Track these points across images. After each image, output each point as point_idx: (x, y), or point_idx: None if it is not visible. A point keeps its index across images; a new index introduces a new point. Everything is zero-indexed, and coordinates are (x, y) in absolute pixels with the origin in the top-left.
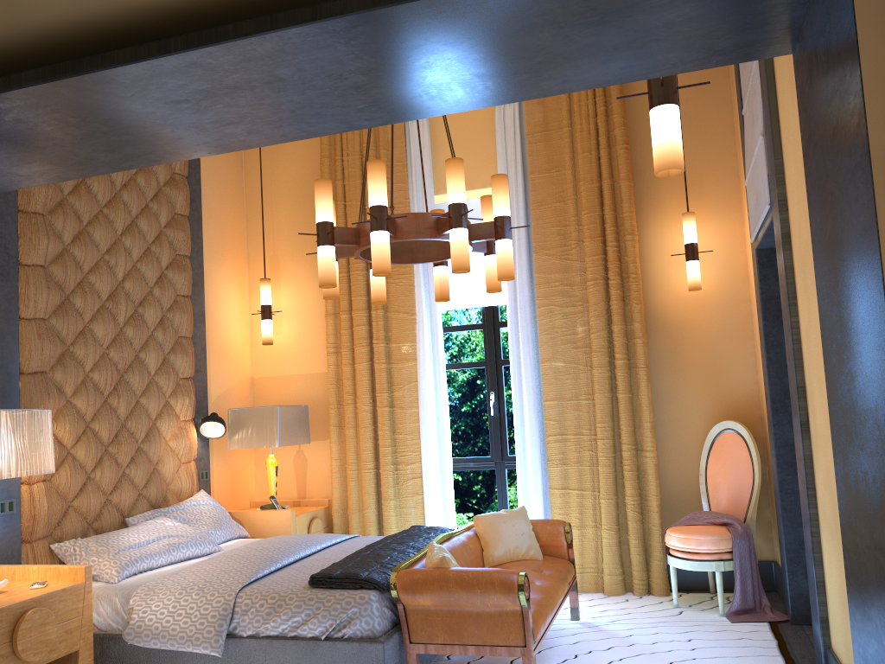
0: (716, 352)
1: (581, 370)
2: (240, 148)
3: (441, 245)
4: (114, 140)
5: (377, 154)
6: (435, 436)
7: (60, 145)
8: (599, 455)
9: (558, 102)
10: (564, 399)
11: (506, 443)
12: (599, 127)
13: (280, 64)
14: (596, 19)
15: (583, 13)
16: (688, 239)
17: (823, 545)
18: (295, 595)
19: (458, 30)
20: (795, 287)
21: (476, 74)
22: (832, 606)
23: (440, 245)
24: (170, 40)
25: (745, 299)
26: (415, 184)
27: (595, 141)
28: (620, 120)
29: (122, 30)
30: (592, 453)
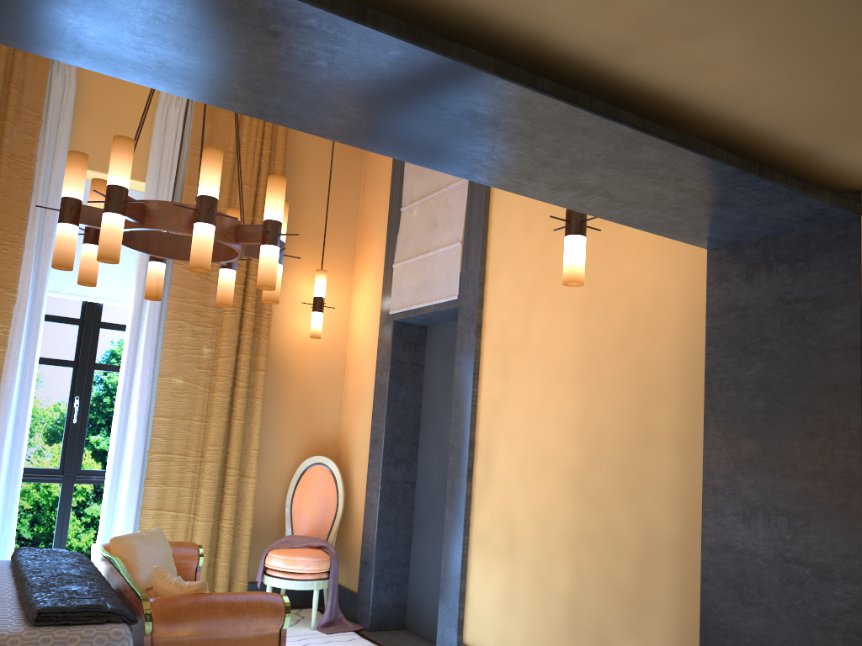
0: (313, 394)
1: (199, 391)
2: (358, 145)
3: (182, 243)
4: (291, 88)
5: (4, 89)
6: (10, 439)
7: (230, 62)
8: (205, 477)
9: (228, 127)
10: (177, 418)
11: (81, 456)
12: (262, 167)
13: (560, 132)
14: (713, 202)
15: (718, 197)
16: (319, 292)
17: (472, 563)
18: (19, 637)
19: (668, 174)
20: (479, 366)
21: (607, 192)
22: (478, 610)
23: (181, 244)
24: (538, 78)
25: (343, 354)
26: (48, 144)
27: (256, 178)
28: (281, 168)
29: (485, 36)
30: (195, 475)
